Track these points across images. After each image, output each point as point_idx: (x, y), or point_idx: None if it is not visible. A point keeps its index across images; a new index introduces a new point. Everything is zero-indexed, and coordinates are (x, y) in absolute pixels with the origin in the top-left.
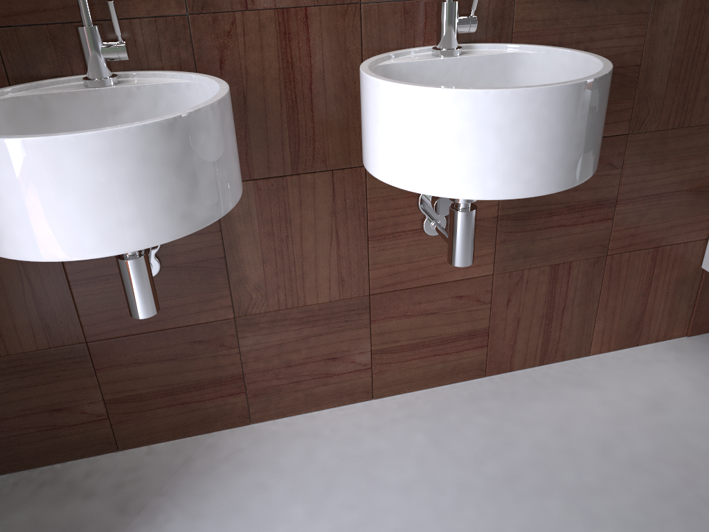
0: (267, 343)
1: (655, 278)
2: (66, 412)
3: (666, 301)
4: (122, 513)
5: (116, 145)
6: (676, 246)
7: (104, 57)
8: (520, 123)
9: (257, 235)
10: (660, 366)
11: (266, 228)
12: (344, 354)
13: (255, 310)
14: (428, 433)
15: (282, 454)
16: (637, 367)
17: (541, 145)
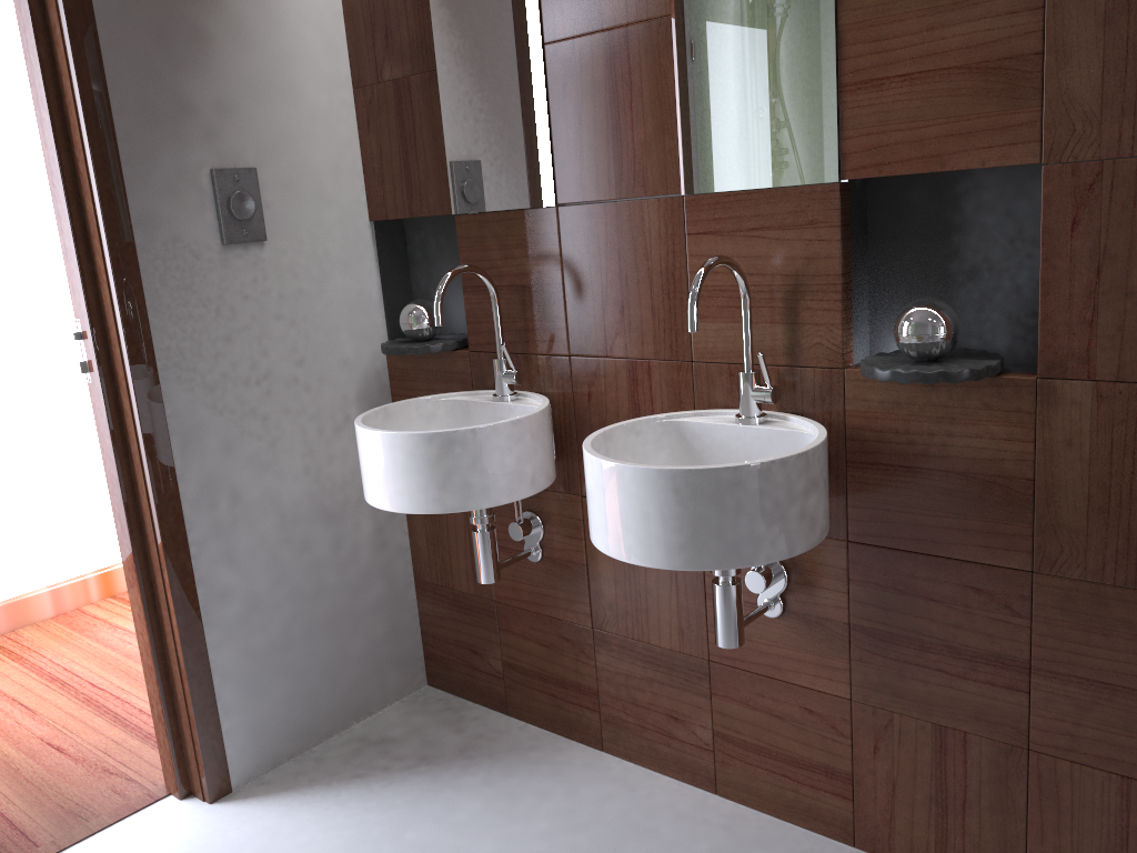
0: (617, 669)
1: (1135, 834)
2: (479, 656)
3: None
4: (459, 752)
5: (396, 442)
6: None
7: (503, 381)
8: (617, 492)
9: None
10: None
11: None
12: (685, 718)
13: (608, 628)
14: (715, 849)
15: (590, 785)
16: None
17: (635, 517)
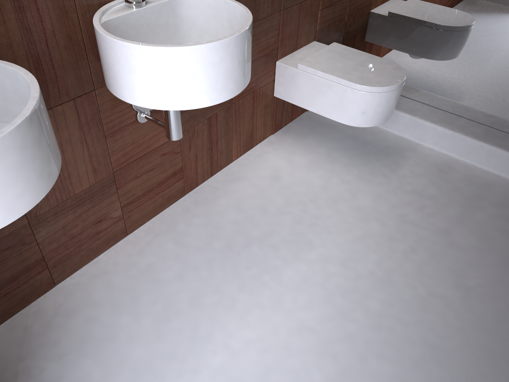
0: (55, 229)
1: (255, 109)
2: None
3: (261, 119)
4: None
5: (5, 146)
6: (262, 88)
7: None
8: (224, 59)
9: None
10: (267, 155)
11: None
12: (105, 215)
13: (42, 211)
14: (172, 241)
15: (92, 293)
16: (258, 160)
17: (235, 68)
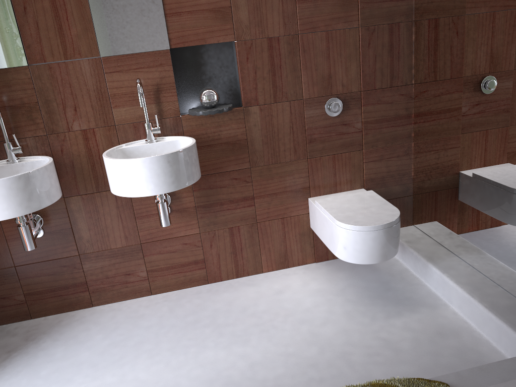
0: (95, 267)
1: (287, 233)
2: (7, 299)
3: (297, 244)
4: (26, 340)
5: None
6: (293, 217)
7: (13, 153)
8: (143, 169)
9: (84, 218)
10: (293, 275)
11: (88, 215)
12: (133, 272)
13: (88, 251)
14: (169, 307)
15: (102, 317)
16: (282, 276)
17: (153, 176)
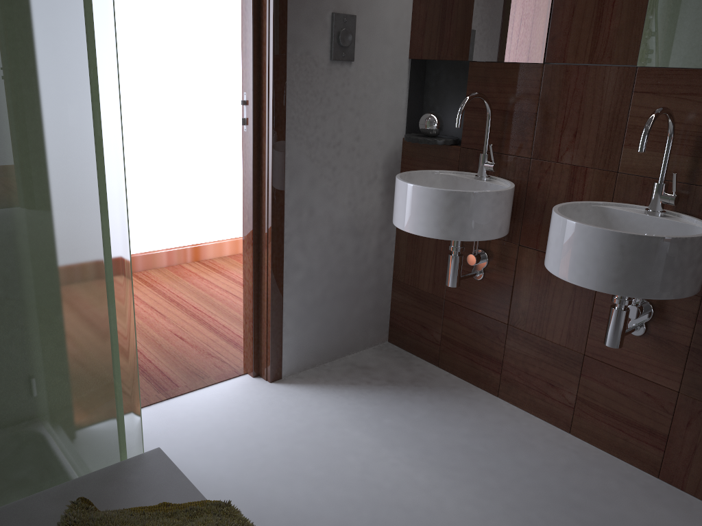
0: (519, 350)
1: None
2: (426, 330)
3: None
4: (410, 382)
5: (426, 193)
6: None
7: (484, 168)
8: (578, 242)
9: (531, 282)
10: None
11: (536, 280)
12: (559, 386)
13: (518, 326)
14: (571, 462)
15: (491, 414)
16: None
17: (588, 258)
